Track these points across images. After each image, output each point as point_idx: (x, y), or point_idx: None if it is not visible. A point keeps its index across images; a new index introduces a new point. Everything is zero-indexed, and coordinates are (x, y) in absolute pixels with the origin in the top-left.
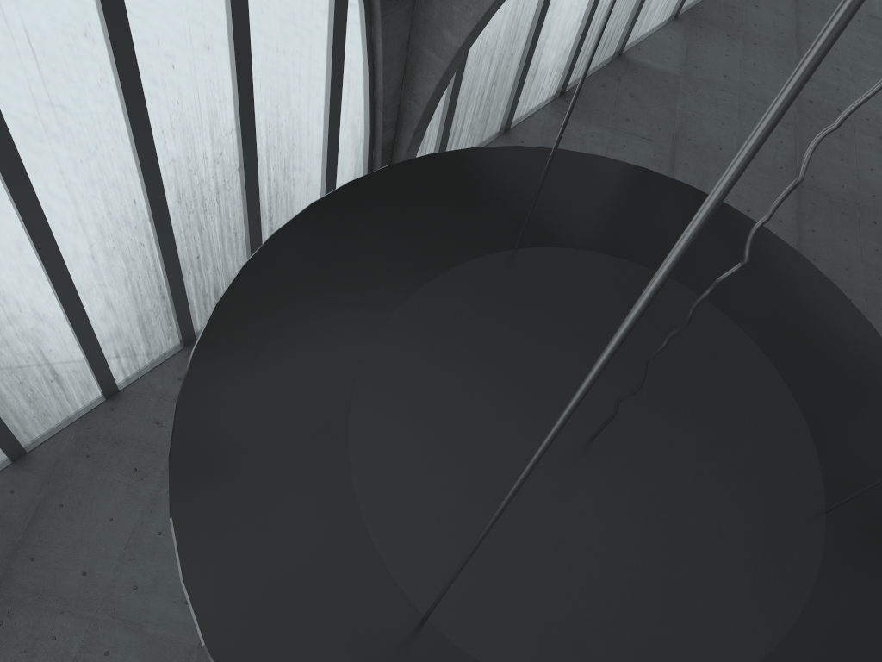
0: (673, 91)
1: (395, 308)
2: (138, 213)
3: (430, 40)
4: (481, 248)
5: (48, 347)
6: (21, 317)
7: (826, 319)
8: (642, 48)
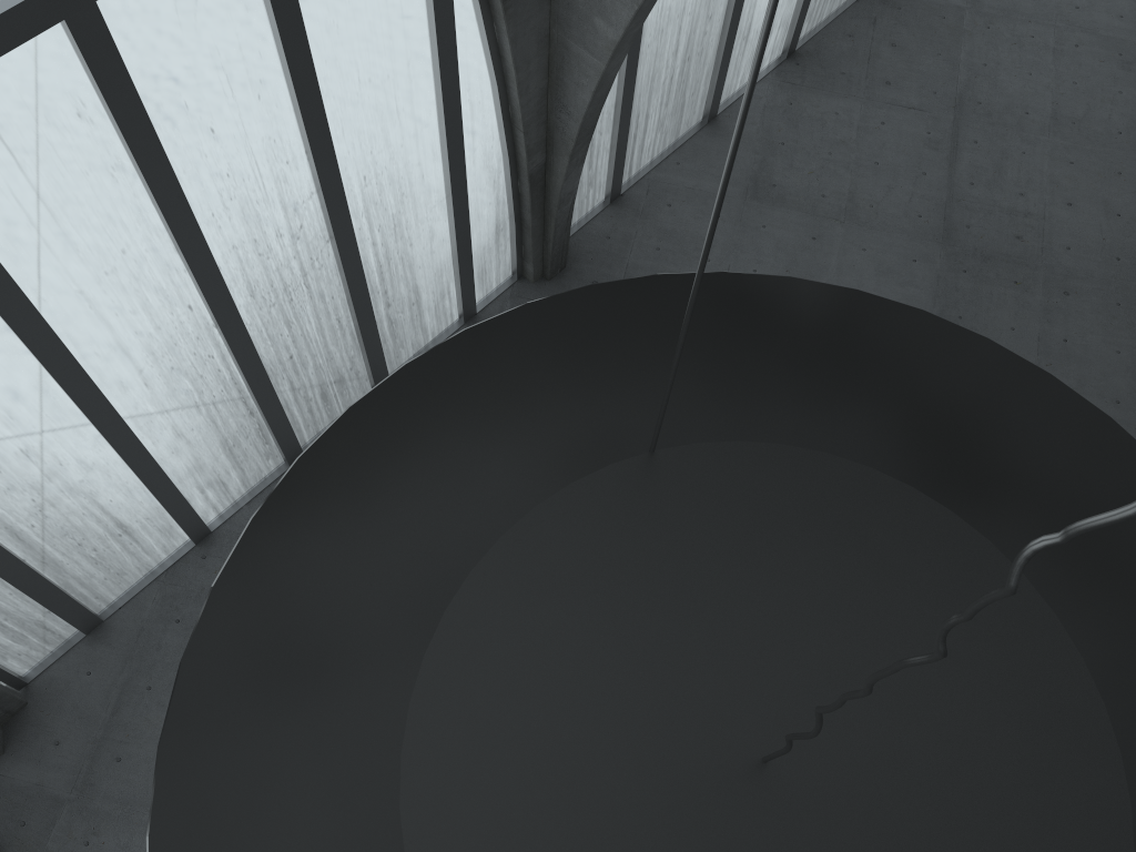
0: (955, 32)
1: (471, 567)
2: (197, 320)
3: (577, 31)
4: (600, 455)
5: (107, 498)
6: (64, 471)
7: None
8: None
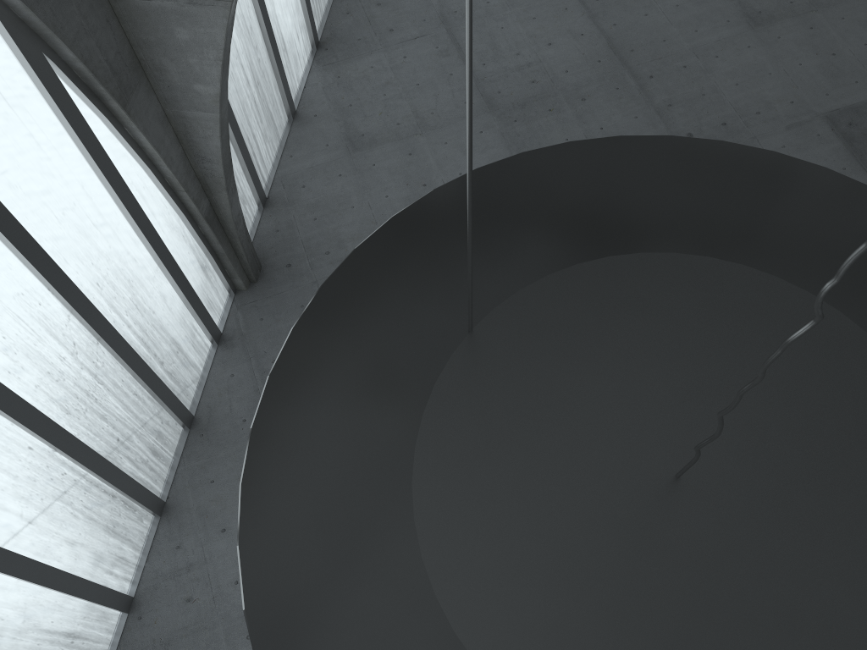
0: None
1: (410, 479)
2: (40, 454)
3: (185, 101)
4: (441, 353)
5: (49, 622)
6: (7, 622)
7: (785, 192)
8: None
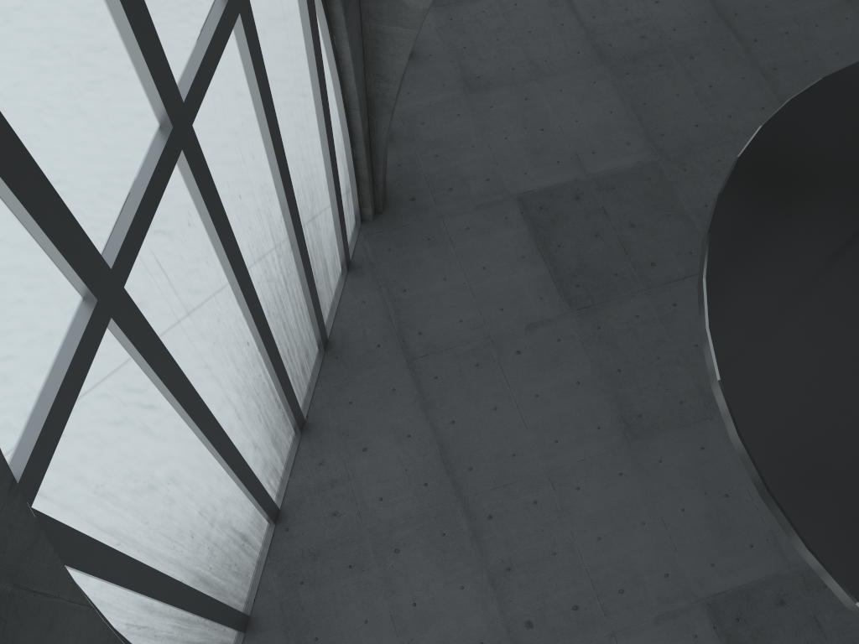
0: None
1: None
2: (251, 351)
3: (389, 15)
4: None
5: (235, 520)
6: (217, 514)
7: None
8: None
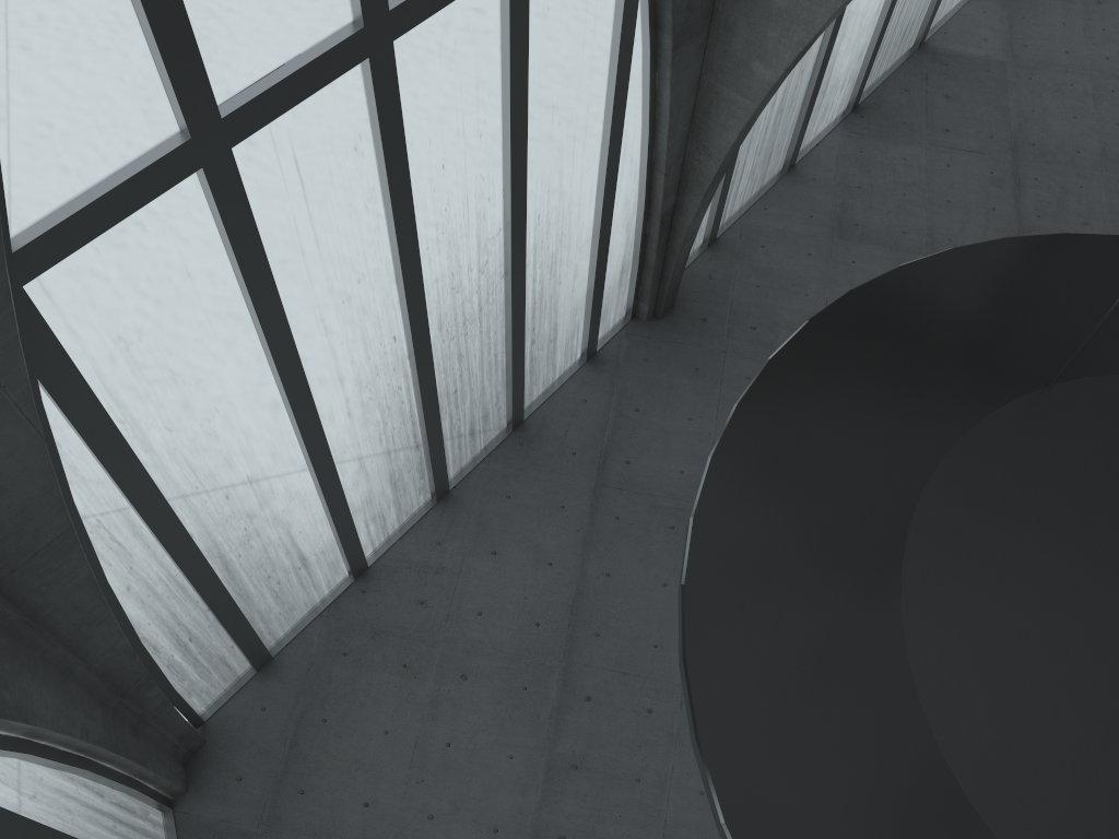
0: (1001, 83)
1: (920, 490)
2: (397, 351)
3: (731, 76)
4: (1006, 390)
5: (298, 530)
6: (273, 499)
7: None
8: (950, 31)
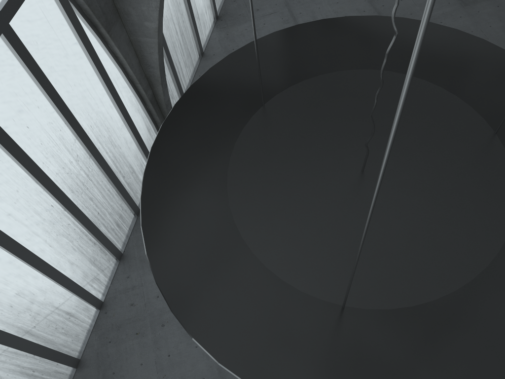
0: None
1: (227, 170)
2: (57, 210)
3: (140, 32)
4: (247, 115)
5: (57, 303)
6: (36, 297)
7: (434, 41)
8: None
